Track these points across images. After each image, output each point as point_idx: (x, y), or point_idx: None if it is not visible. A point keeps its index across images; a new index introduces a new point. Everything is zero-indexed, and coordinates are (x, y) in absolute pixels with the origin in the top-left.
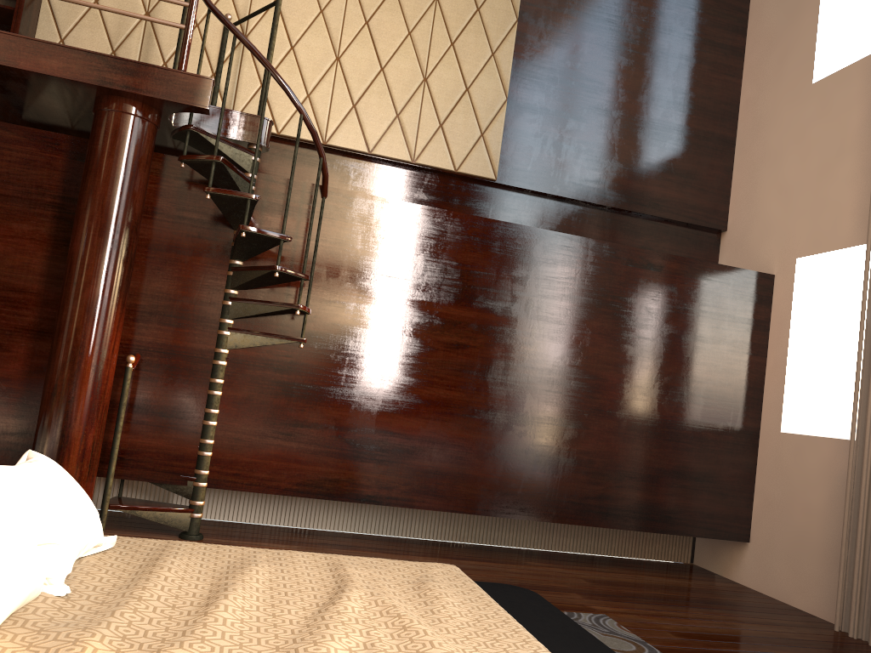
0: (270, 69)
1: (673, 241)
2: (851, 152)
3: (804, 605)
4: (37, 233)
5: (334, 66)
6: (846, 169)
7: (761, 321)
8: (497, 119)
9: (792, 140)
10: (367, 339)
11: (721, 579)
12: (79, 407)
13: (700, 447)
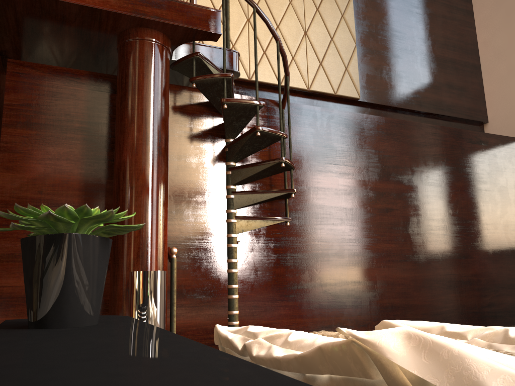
0: (255, 5)
1: None
2: None
3: None
4: (71, 154)
5: (247, 25)
6: None
7: None
8: (353, 58)
9: None
10: (329, 213)
11: None
12: None
13: None
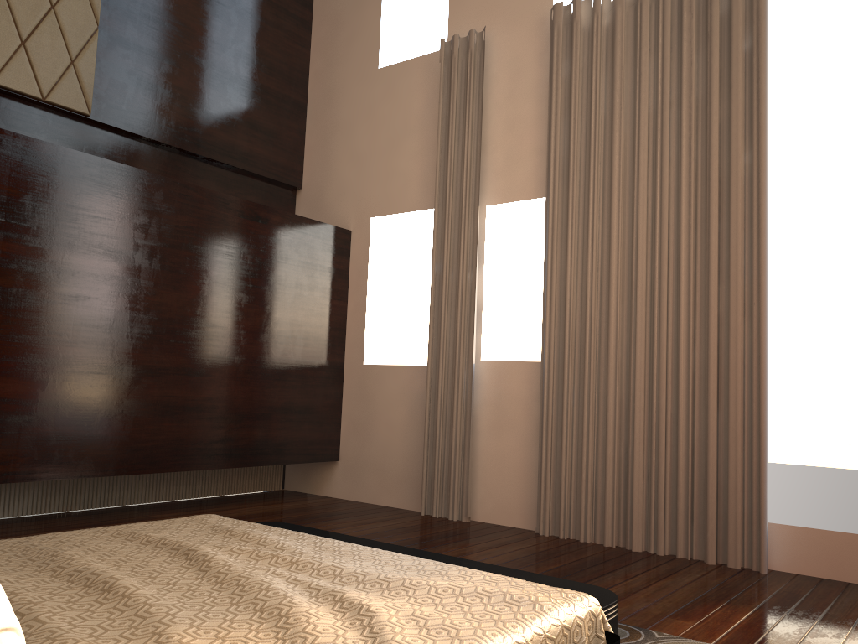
0: None
1: (258, 195)
2: (414, 133)
3: (391, 502)
4: None
5: None
6: (411, 146)
7: (343, 271)
8: (89, 48)
9: (362, 115)
10: None
11: (316, 496)
12: None
13: (302, 384)
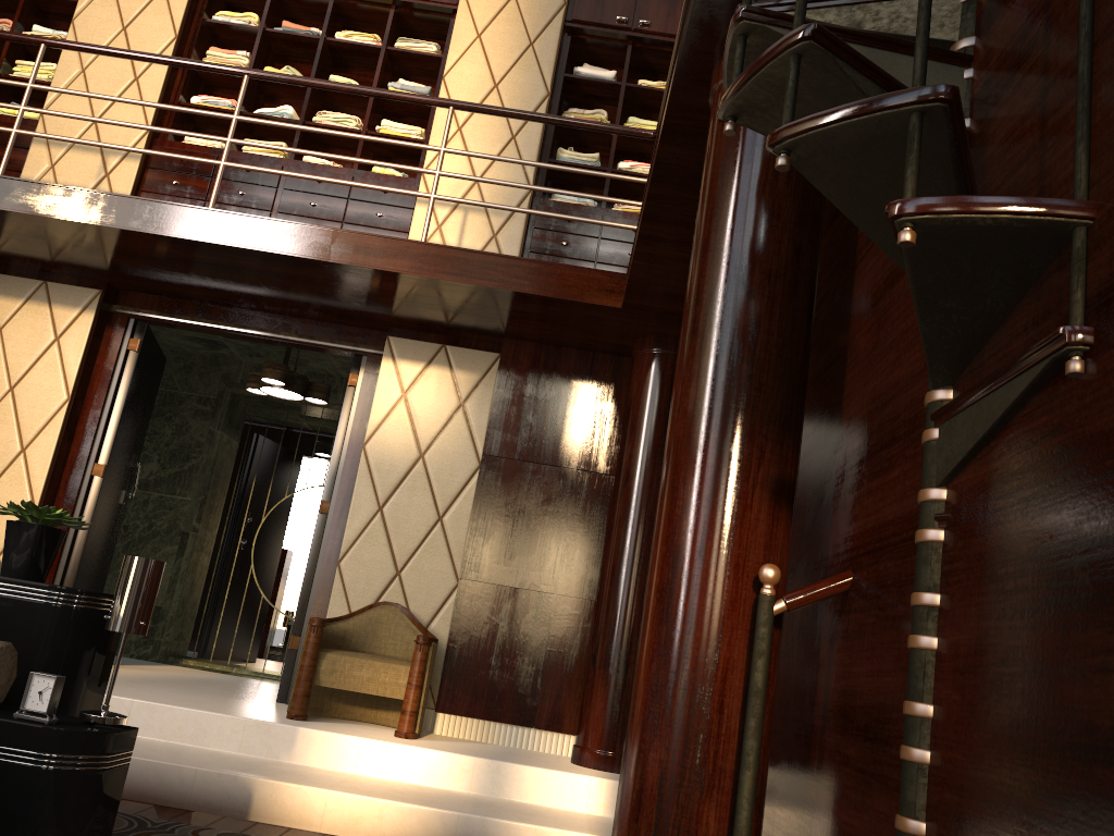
0: None
1: None
2: None
3: None
4: None
5: None
6: None
7: None
8: None
9: None
10: None
11: None
12: (638, 687)
13: None
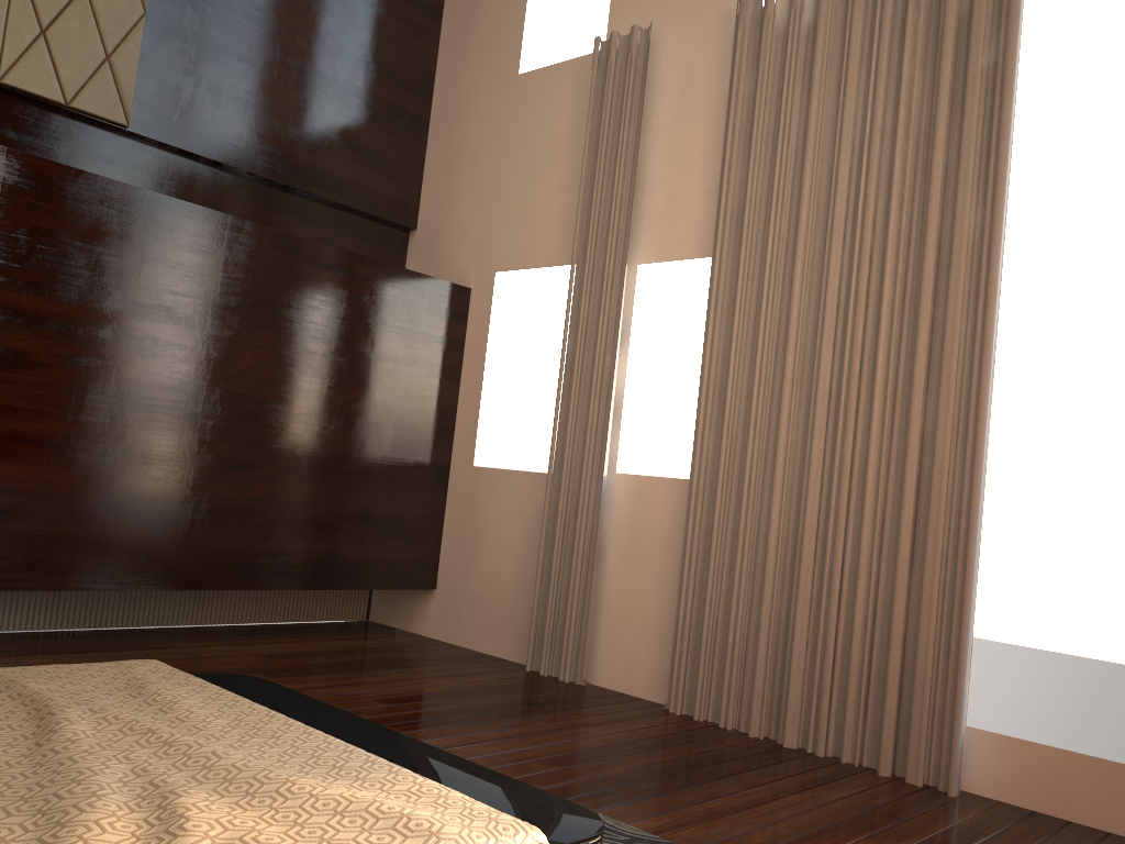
0: None
1: (356, 237)
2: (557, 162)
3: (494, 650)
4: None
5: None
6: (552, 180)
7: (456, 341)
8: (131, 39)
9: (495, 135)
10: None
11: (404, 633)
12: None
13: (389, 486)
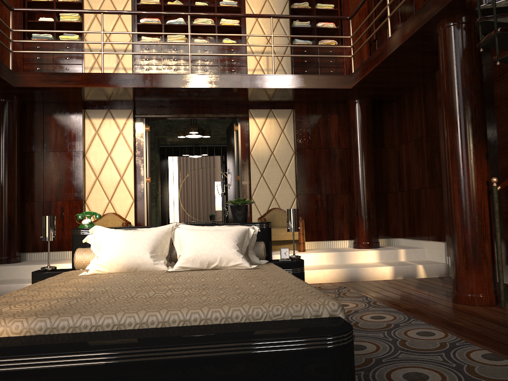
0: None
1: None
2: None
3: None
4: None
5: None
6: None
7: None
8: None
9: None
10: None
11: None
12: (456, 217)
13: None
